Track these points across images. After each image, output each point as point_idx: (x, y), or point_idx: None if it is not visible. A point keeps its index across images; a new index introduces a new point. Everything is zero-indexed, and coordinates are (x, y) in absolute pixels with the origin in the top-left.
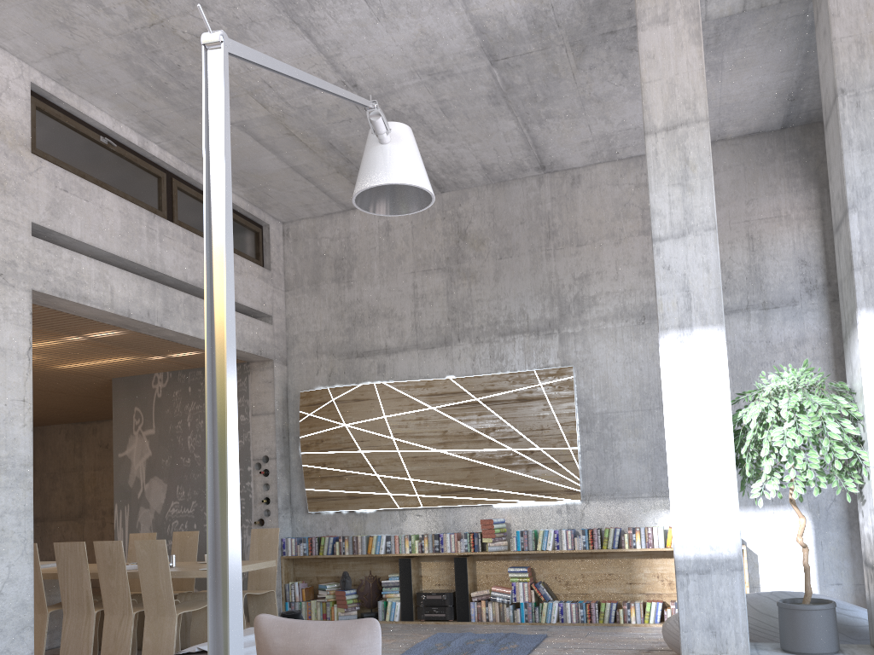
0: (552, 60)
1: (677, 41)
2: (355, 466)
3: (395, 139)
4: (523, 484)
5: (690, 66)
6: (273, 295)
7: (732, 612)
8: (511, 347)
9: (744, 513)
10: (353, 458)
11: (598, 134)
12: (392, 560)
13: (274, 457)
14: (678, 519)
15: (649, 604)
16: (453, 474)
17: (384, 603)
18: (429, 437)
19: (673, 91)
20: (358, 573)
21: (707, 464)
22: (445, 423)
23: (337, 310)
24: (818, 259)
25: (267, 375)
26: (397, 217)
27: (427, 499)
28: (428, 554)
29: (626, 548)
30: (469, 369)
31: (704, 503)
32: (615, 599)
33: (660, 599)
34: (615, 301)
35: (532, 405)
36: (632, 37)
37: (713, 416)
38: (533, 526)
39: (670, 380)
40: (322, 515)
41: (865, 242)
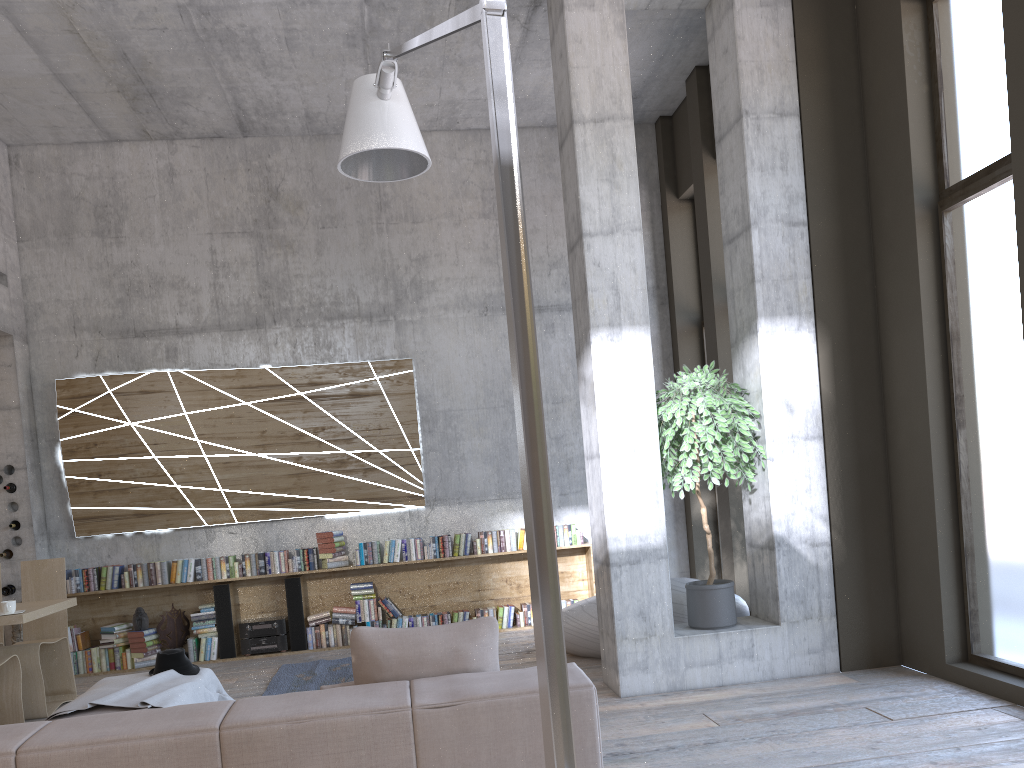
0: (432, 10)
1: (603, 30)
2: (146, 476)
3: (395, 96)
4: (361, 490)
5: (616, 60)
6: (5, 246)
7: (659, 597)
8: (340, 334)
9: (586, 512)
10: (144, 466)
11: (447, 99)
12: (199, 589)
13: (23, 467)
14: (611, 514)
15: (502, 609)
16: (276, 482)
17: (196, 640)
18: (244, 439)
19: (600, 82)
20: (152, 609)
21: (636, 460)
22: (263, 422)
23: (102, 274)
24: (649, 262)
25: (4, 356)
26: (184, 159)
27: (243, 513)
28: (253, 578)
29: (479, 554)
30: (290, 358)
31: (634, 497)
32: (464, 609)
33: (509, 603)
34: (456, 289)
35: (367, 401)
36: (520, 6)
37: (641, 414)
38: (373, 537)
39: (602, 378)
40: (95, 540)
41: (763, 257)
